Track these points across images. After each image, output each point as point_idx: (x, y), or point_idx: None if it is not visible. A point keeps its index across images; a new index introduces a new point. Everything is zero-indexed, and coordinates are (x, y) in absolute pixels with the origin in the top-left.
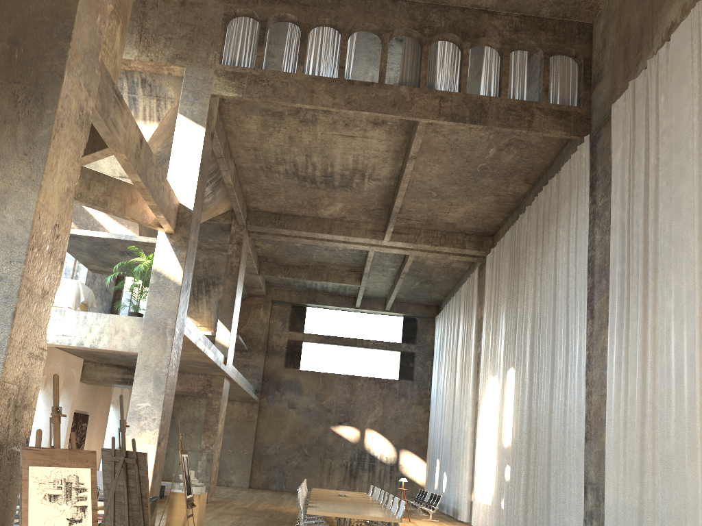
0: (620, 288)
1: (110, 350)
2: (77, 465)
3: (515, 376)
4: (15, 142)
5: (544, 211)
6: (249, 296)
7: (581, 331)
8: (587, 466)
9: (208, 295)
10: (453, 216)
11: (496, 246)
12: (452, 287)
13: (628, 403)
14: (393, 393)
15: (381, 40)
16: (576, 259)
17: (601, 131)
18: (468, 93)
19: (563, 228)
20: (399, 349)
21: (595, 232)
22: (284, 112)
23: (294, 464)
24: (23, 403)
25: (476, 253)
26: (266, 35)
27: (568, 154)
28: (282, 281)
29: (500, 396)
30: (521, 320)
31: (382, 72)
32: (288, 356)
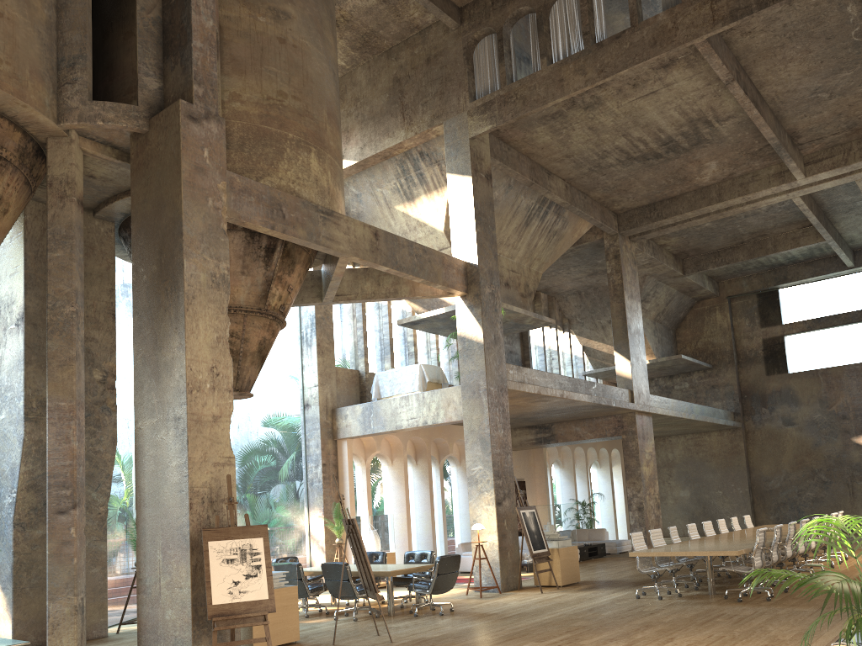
0: None
1: (447, 422)
2: (250, 536)
3: None
4: (171, 322)
5: None
6: (697, 301)
7: None
8: None
9: None
10: None
11: None
12: None
13: None
14: None
15: None
16: None
17: None
18: None
19: None
20: None
21: None
22: (561, 110)
23: (810, 495)
24: (220, 498)
25: None
26: (506, 44)
27: None
28: (730, 270)
29: None
30: None
31: (632, 12)
32: (768, 360)
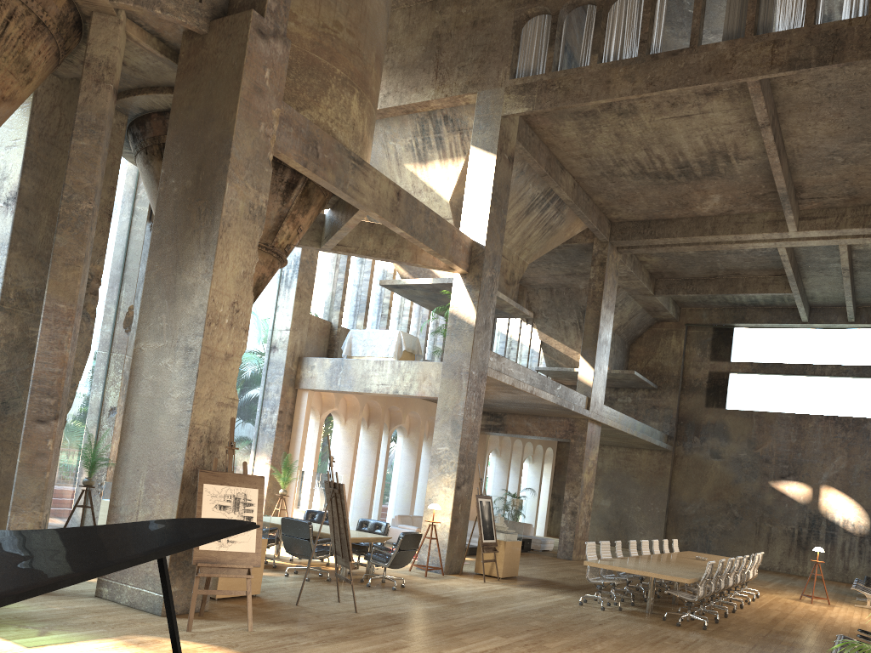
0: None
1: (419, 396)
2: (245, 486)
3: None
4: (199, 245)
5: None
6: (657, 321)
7: None
8: None
9: None
10: None
11: None
12: None
13: None
14: (864, 437)
15: None
16: None
17: None
18: None
19: None
20: None
21: None
22: (595, 110)
23: (720, 527)
24: (217, 440)
25: None
26: (559, 29)
27: None
28: (695, 299)
29: None
30: None
31: (693, 33)
32: (710, 392)
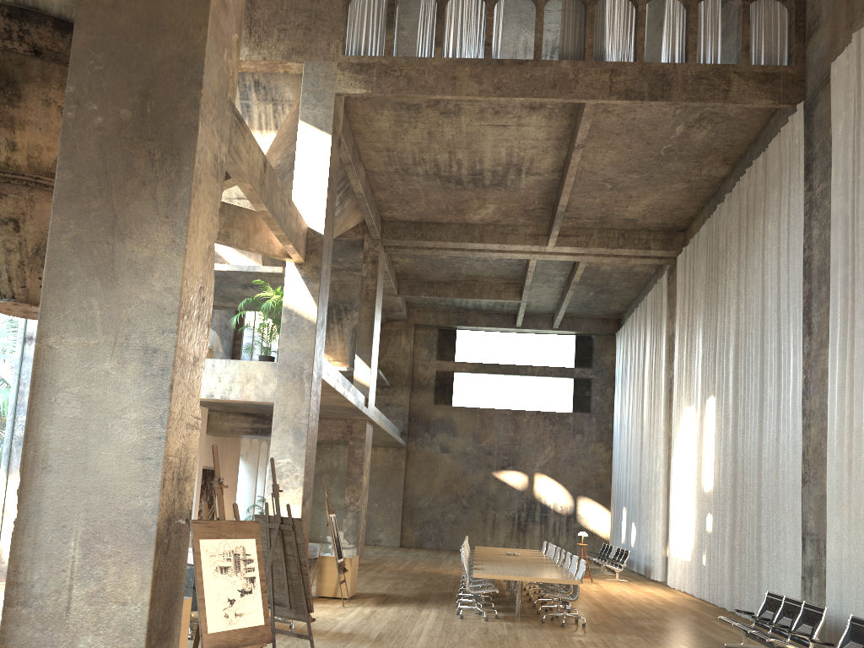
0: (842, 298)
1: (242, 401)
2: (242, 536)
3: (716, 406)
4: (156, 204)
5: (748, 201)
6: (387, 321)
7: (796, 350)
8: (806, 514)
9: (340, 324)
10: (633, 210)
11: (689, 245)
12: (635, 296)
13: (854, 438)
14: (567, 429)
15: (535, 4)
16: (788, 261)
17: (819, 96)
18: (648, 51)
19: (772, 222)
20: (571, 375)
21: (812, 226)
22: (421, 104)
23: (451, 517)
24: (184, 475)
25: (663, 254)
26: (395, 13)
27: (777, 126)
28: (426, 301)
29: (698, 430)
30: (722, 338)
31: (537, 46)
32: (438, 390)
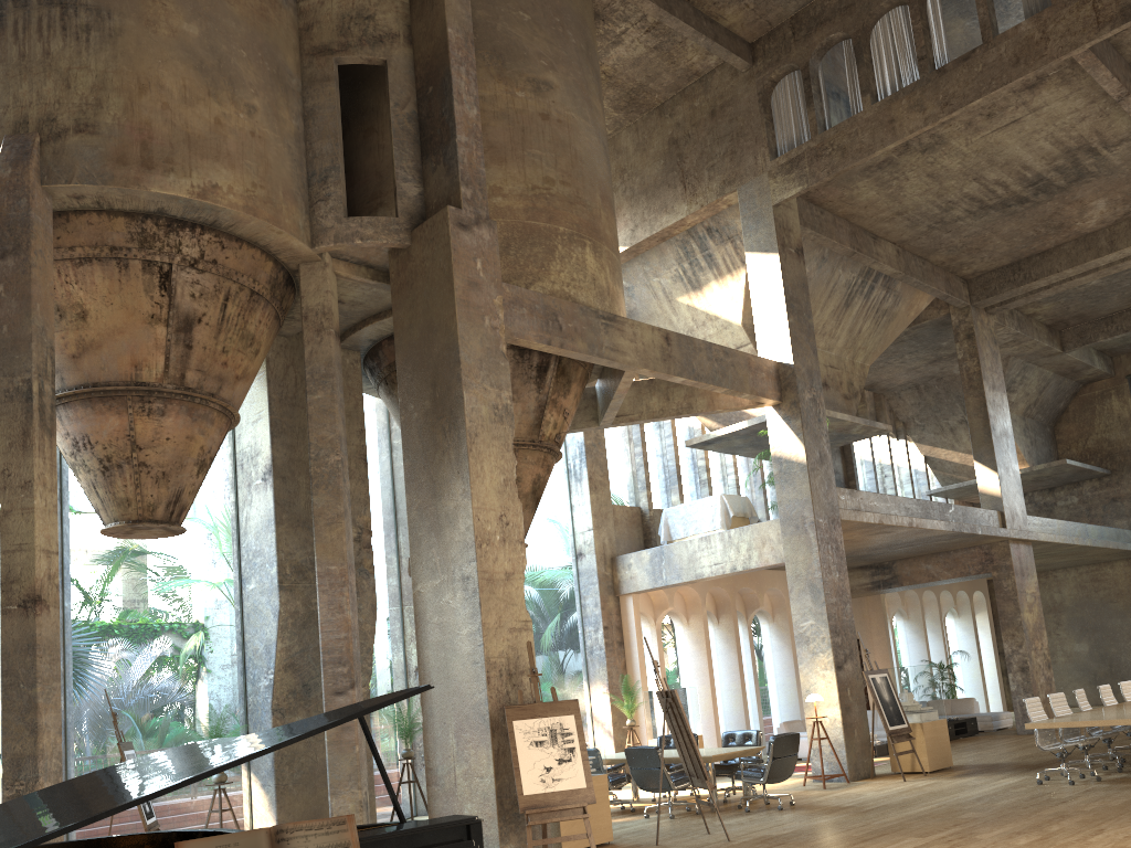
0: None
1: (762, 567)
2: (559, 714)
3: None
4: (451, 465)
5: None
6: (1083, 384)
7: None
8: None
9: None
10: None
11: None
12: None
13: None
14: None
15: None
16: None
17: None
18: None
19: None
20: None
21: None
22: (890, 157)
23: None
24: (518, 670)
25: None
26: (815, 82)
27: None
28: (1128, 339)
29: None
30: None
31: (983, 24)
32: None
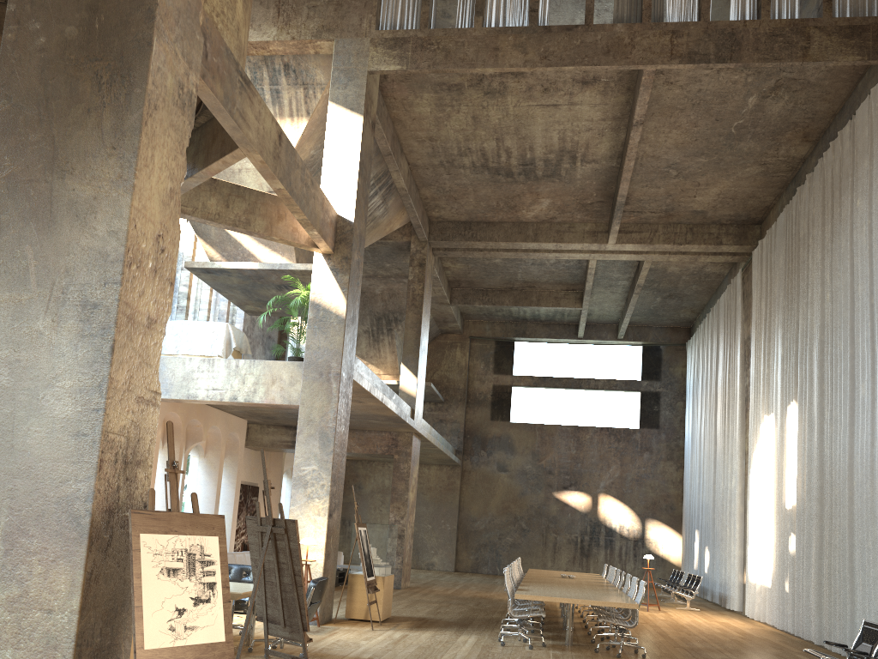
0: None
1: (267, 404)
2: (200, 532)
3: (799, 411)
4: (101, 134)
5: (833, 177)
6: (441, 333)
7: None
8: None
9: (391, 335)
10: (702, 200)
11: (766, 237)
12: (707, 301)
13: None
14: (633, 446)
15: None
16: None
17: None
18: None
19: (862, 196)
20: (638, 389)
21: None
22: (462, 84)
23: (509, 540)
24: (135, 459)
25: (737, 250)
26: None
27: (867, 89)
28: (482, 311)
29: (779, 440)
30: (804, 334)
31: (588, 10)
32: (495, 406)
